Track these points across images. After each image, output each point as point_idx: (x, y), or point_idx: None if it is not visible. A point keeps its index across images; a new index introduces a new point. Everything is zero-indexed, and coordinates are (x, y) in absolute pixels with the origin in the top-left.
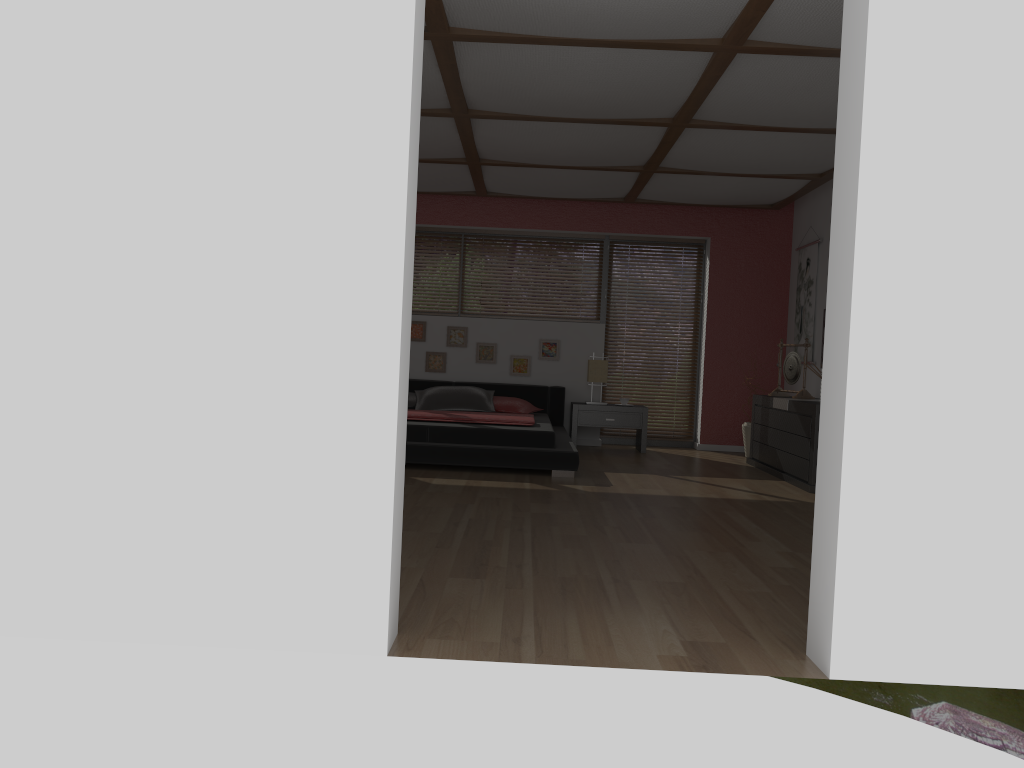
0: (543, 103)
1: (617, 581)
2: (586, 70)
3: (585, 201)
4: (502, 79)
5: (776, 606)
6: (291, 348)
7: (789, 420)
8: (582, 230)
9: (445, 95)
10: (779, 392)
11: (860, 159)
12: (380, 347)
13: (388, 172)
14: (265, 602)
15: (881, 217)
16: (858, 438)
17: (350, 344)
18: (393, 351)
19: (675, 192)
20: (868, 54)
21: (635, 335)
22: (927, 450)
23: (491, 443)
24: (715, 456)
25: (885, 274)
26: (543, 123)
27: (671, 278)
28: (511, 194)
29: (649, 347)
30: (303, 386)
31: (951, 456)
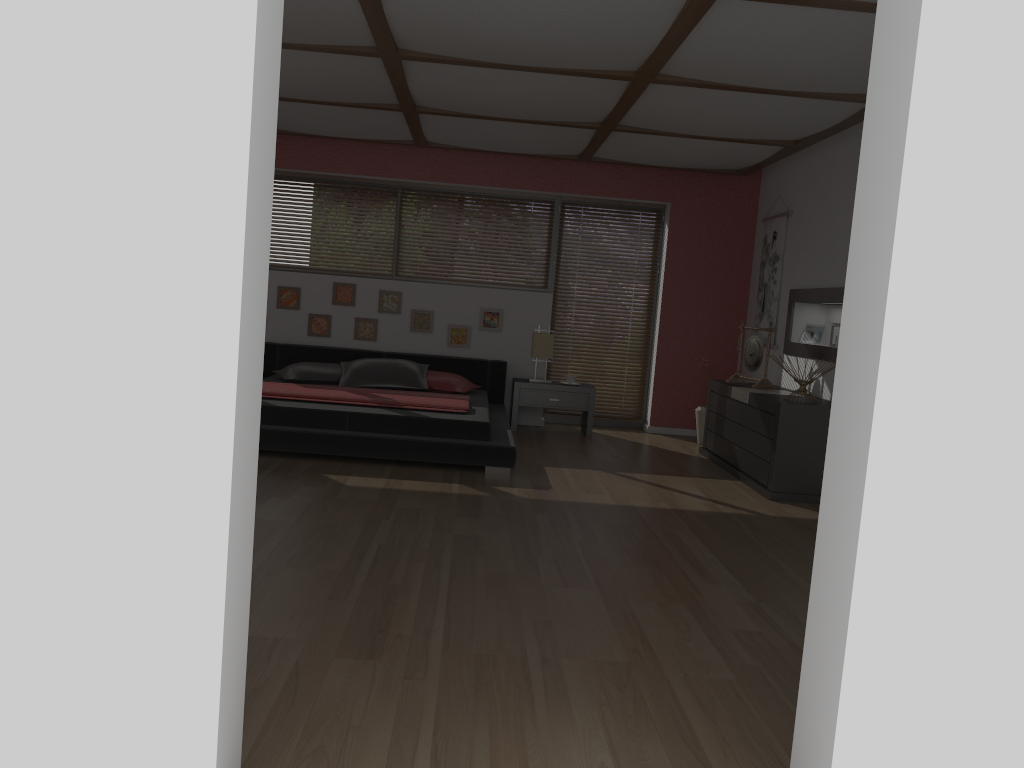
0: (485, 46)
1: (546, 661)
2: (535, 9)
3: (536, 157)
4: (434, 15)
5: (742, 708)
6: (73, 404)
7: (749, 415)
8: (531, 189)
9: (368, 31)
10: (738, 378)
11: (904, 160)
12: (206, 406)
13: (220, 149)
14: (36, 763)
15: (928, 245)
16: (877, 551)
17: (161, 401)
18: (225, 413)
19: (635, 153)
20: (925, 7)
21: (585, 306)
22: (969, 569)
23: (418, 433)
24: (666, 442)
25: (928, 326)
26: (486, 70)
27: (626, 245)
28: (454, 146)
29: (600, 320)
30: (91, 460)
31: (1000, 578)
